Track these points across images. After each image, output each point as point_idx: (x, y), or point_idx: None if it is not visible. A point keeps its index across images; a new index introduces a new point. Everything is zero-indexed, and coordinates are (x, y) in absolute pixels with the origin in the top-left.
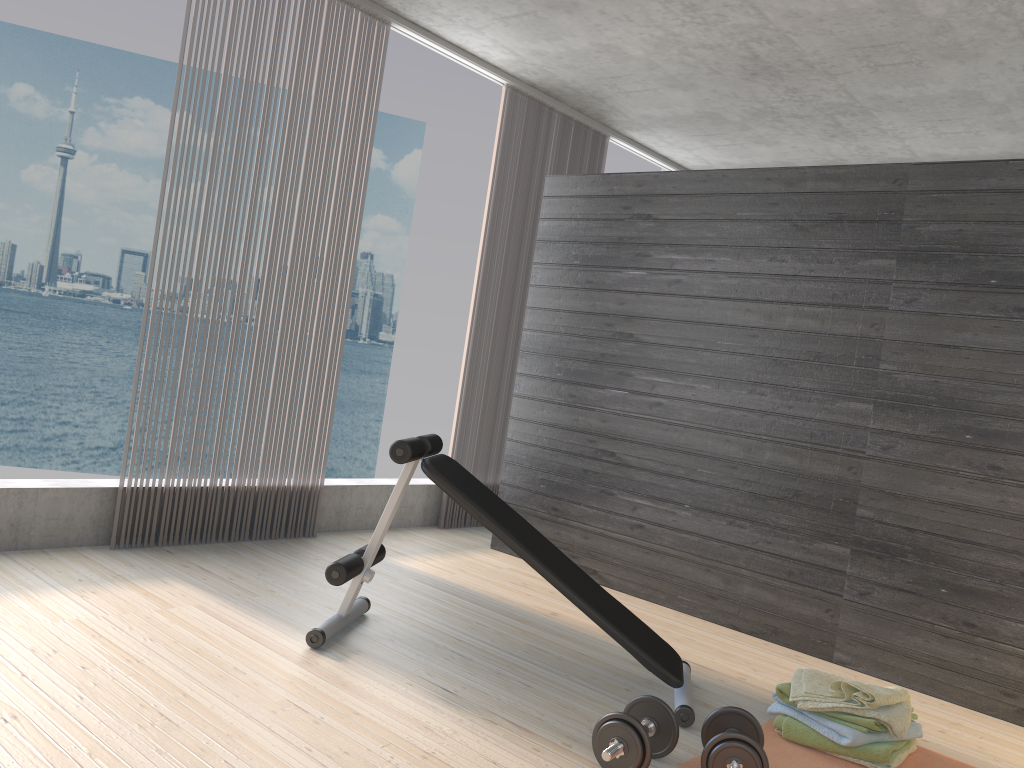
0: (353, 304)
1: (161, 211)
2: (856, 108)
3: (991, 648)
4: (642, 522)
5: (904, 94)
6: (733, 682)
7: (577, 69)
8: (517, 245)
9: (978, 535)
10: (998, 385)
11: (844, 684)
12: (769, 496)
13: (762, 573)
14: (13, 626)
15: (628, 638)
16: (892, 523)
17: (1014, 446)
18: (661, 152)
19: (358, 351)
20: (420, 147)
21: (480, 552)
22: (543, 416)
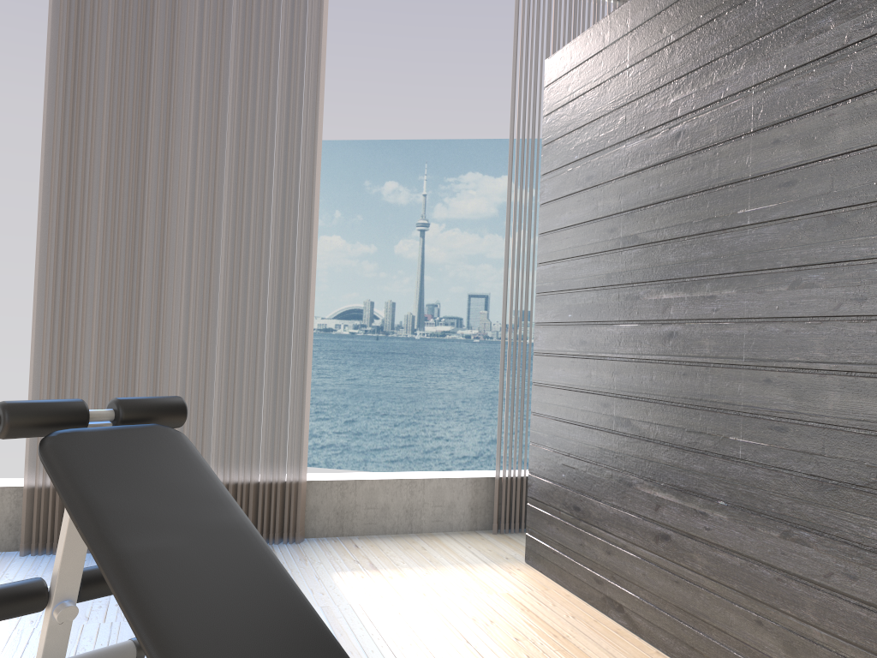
0: None
1: (42, 181)
2: None
3: None
4: (667, 530)
5: None
6: None
7: None
8: None
9: None
10: None
11: None
12: (844, 482)
13: (847, 640)
14: None
15: None
16: None
17: None
18: None
19: None
20: None
21: (499, 568)
22: (559, 376)
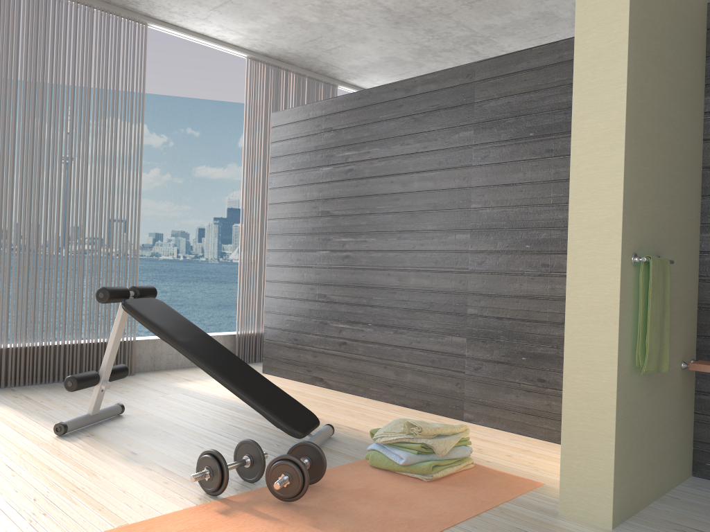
0: None
1: None
2: (480, 38)
3: (556, 395)
4: (345, 340)
5: (503, 21)
6: (368, 436)
7: (285, 38)
8: None
9: (540, 315)
10: (541, 206)
11: (408, 423)
12: (416, 309)
13: (417, 364)
14: None
15: (261, 406)
16: (489, 315)
17: (555, 248)
18: None
19: None
20: None
21: None
22: (284, 277)
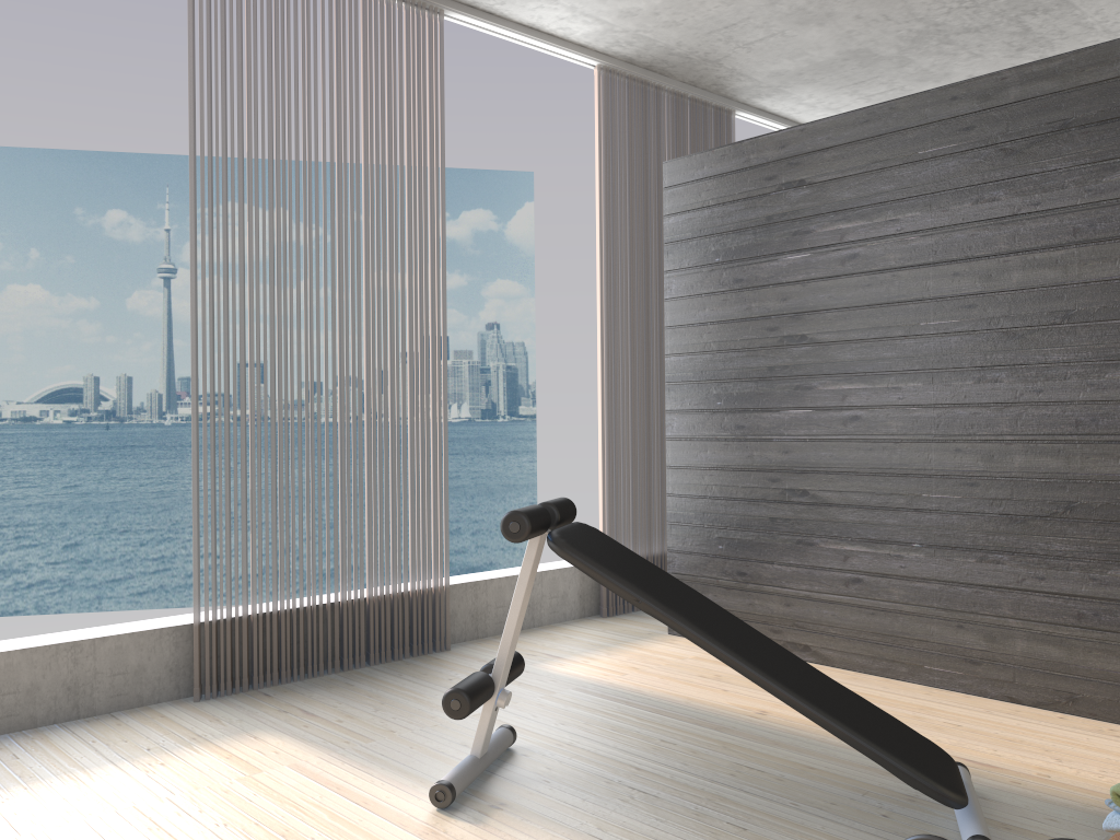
0: (486, 381)
1: (194, 277)
2: None
3: None
4: (859, 575)
5: None
6: (1034, 783)
7: (680, 25)
8: (643, 258)
9: None
10: None
11: None
12: (1030, 515)
13: (1039, 621)
14: (48, 828)
15: (875, 745)
16: None
17: None
18: (802, 120)
19: (499, 431)
20: (531, 199)
21: (656, 641)
22: (707, 459)
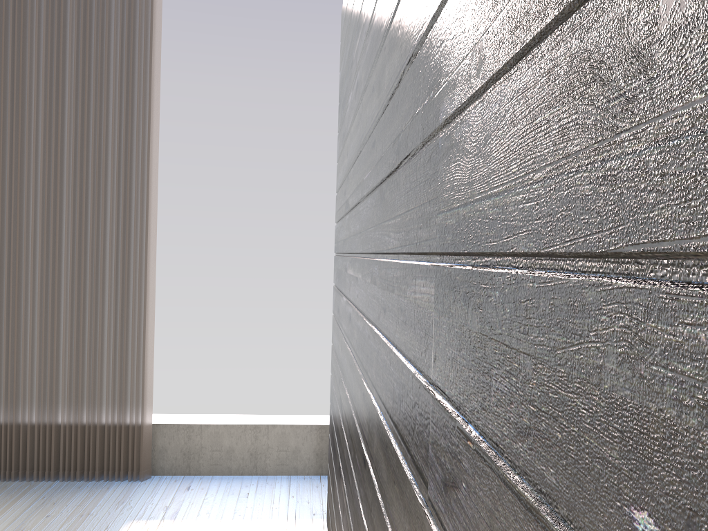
0: None
1: None
2: None
3: None
4: None
5: None
6: None
7: None
8: None
9: None
10: None
11: None
12: None
13: None
14: None
15: None
16: None
17: None
18: None
19: None
20: None
21: (292, 527)
22: (334, 342)
